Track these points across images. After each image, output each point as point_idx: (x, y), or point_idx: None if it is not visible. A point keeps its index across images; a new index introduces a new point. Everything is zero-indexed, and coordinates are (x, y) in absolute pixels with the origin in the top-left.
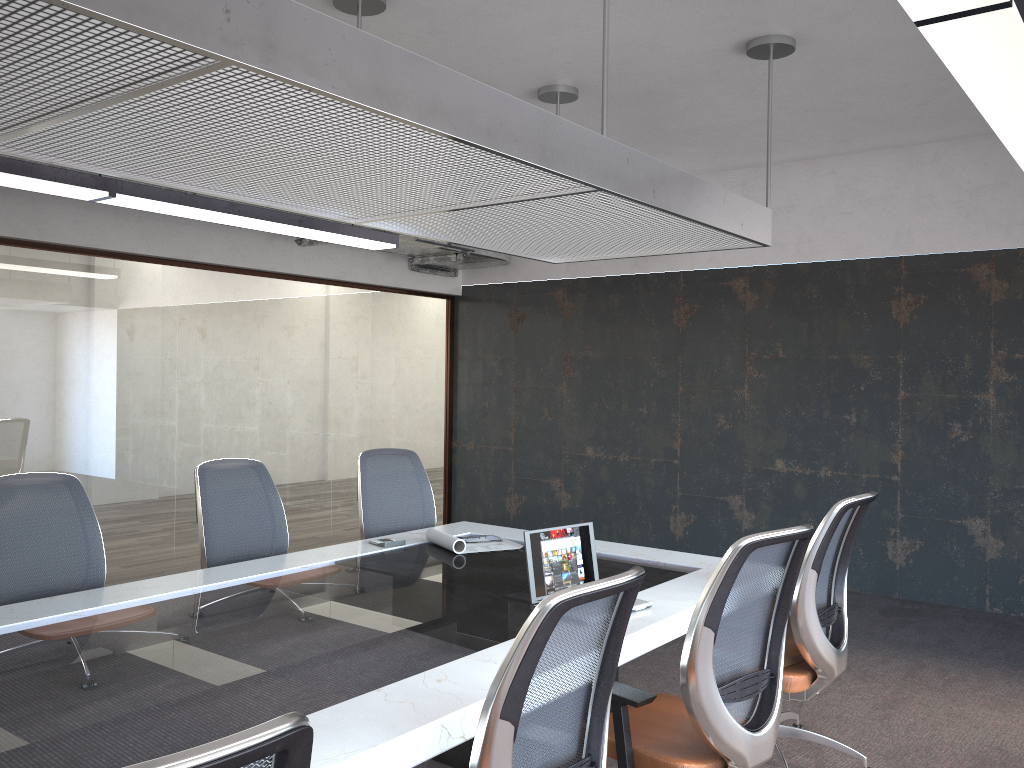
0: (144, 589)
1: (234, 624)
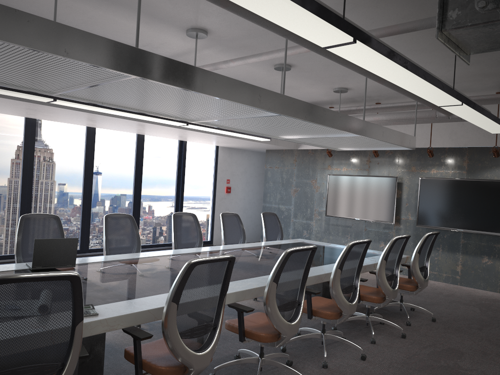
0: (232, 286)
1: None
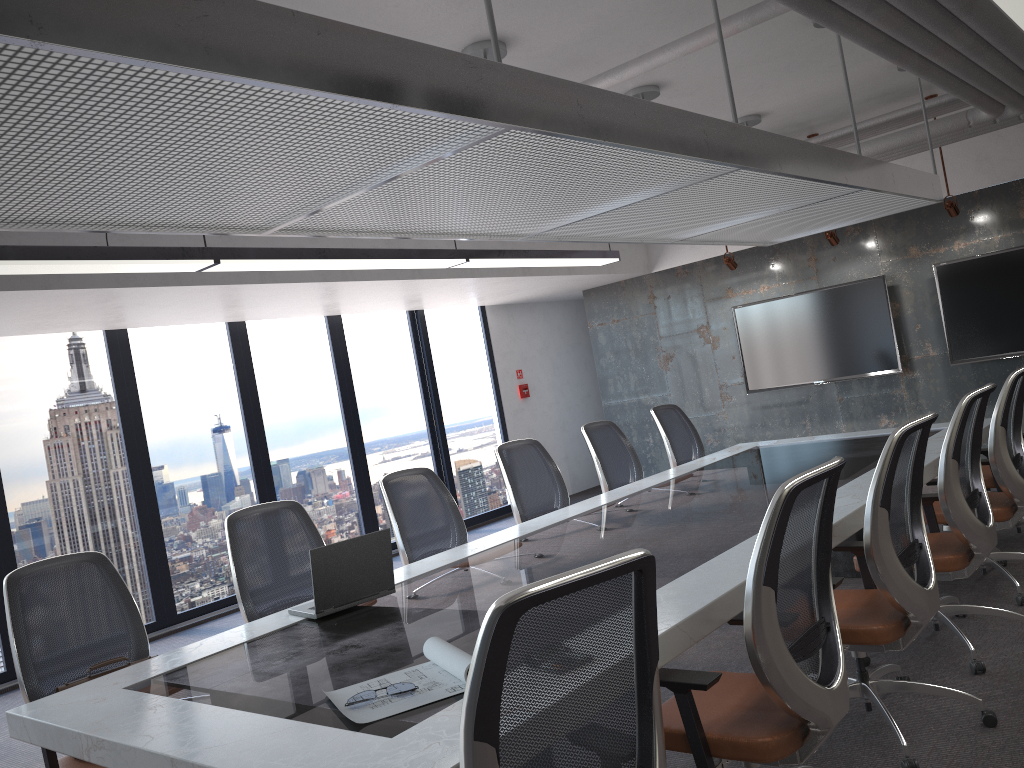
0: None
1: (628, 545)
